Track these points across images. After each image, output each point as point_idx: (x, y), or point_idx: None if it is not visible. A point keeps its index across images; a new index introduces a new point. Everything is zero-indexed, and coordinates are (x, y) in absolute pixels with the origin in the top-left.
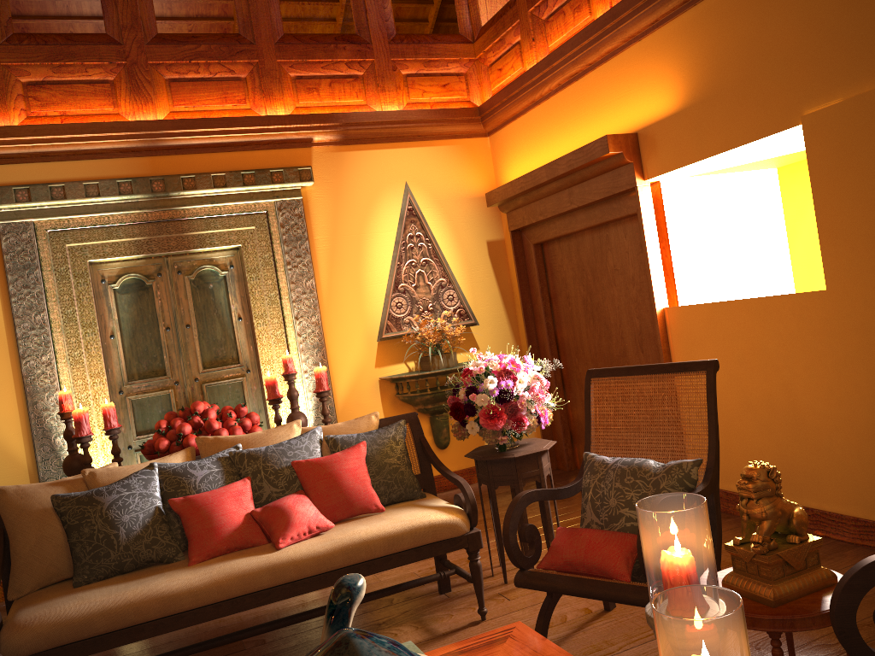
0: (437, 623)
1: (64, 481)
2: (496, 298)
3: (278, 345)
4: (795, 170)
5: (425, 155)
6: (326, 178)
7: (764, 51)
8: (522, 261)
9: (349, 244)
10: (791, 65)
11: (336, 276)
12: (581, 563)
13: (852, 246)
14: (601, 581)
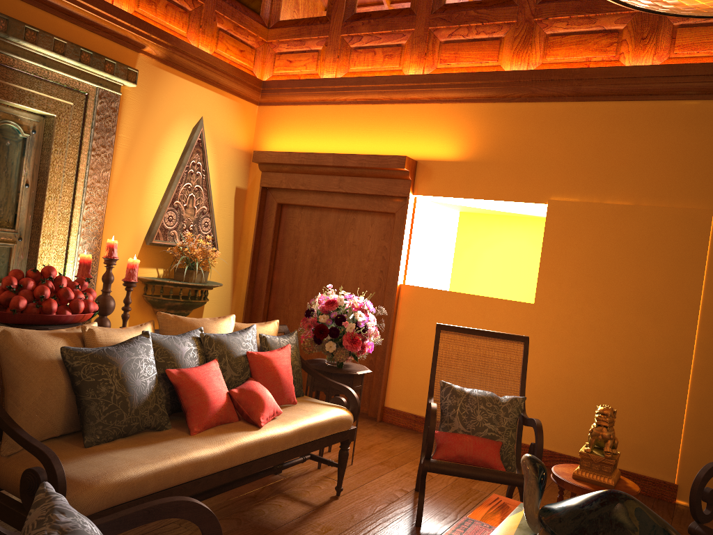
0: (304, 497)
1: (62, 333)
2: (230, 234)
3: (62, 223)
4: (472, 217)
5: (216, 100)
6: (143, 86)
7: (535, 152)
8: (262, 213)
9: (144, 151)
10: (551, 168)
11: (126, 175)
12: (470, 457)
13: (559, 283)
14: (493, 469)
